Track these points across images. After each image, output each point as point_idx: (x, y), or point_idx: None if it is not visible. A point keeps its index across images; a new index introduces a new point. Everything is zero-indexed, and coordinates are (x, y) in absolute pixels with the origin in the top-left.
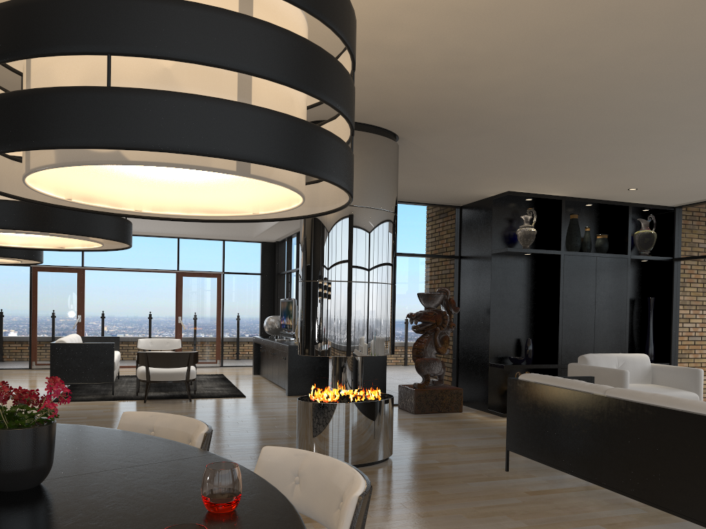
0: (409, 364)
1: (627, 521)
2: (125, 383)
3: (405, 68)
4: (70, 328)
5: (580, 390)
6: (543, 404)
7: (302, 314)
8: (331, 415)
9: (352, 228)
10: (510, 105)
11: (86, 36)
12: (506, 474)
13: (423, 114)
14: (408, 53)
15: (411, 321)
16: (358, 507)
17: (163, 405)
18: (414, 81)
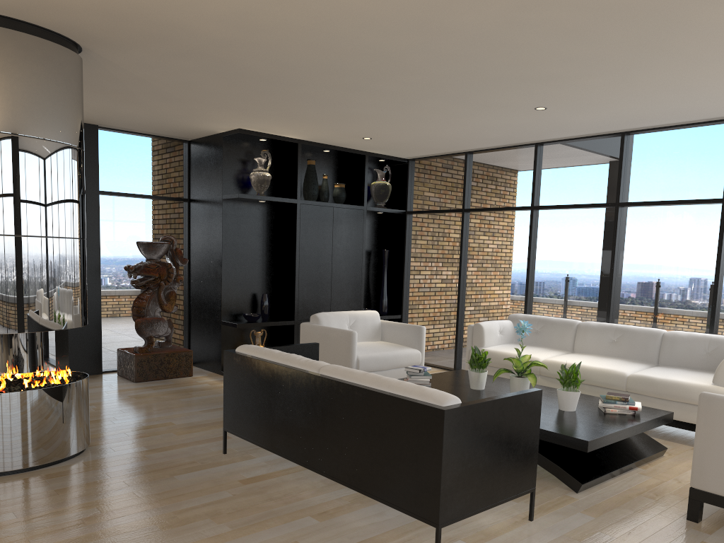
0: (131, 323)
1: (339, 506)
2: None
3: None
4: None
5: (295, 367)
6: (259, 382)
7: None
8: None
9: (13, 164)
10: (215, 24)
11: None
12: (223, 457)
13: (105, 21)
14: None
15: (130, 274)
16: None
17: None
18: None
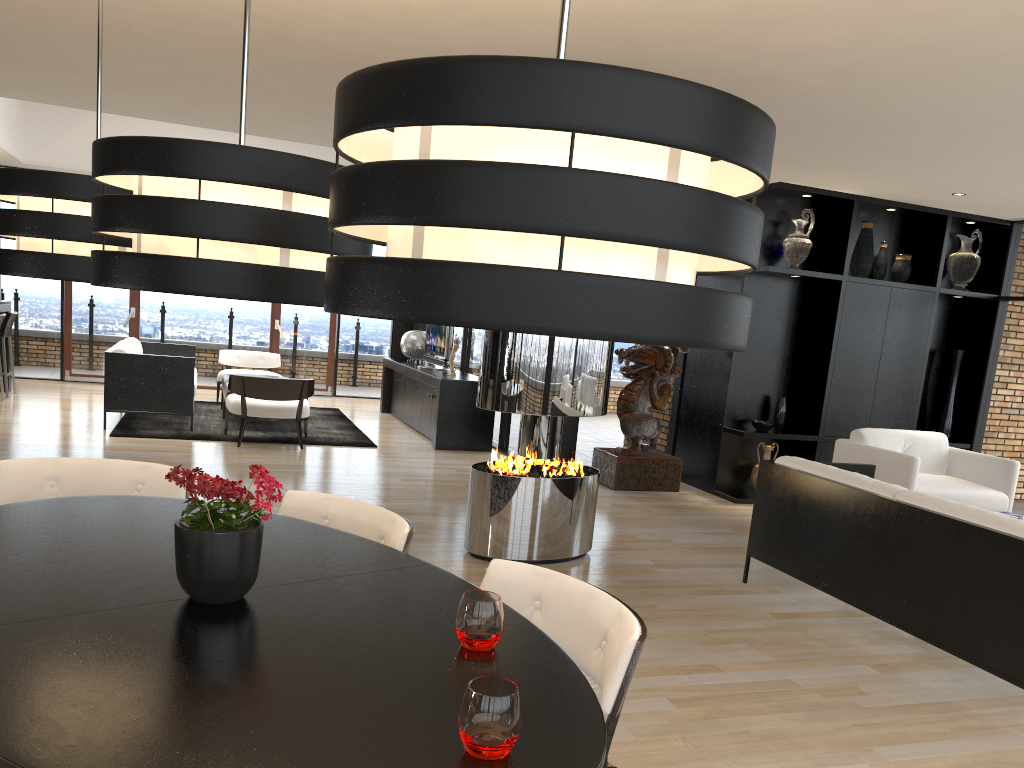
0: (610, 418)
1: (902, 662)
2: (204, 413)
3: (677, 17)
4: (120, 325)
5: (860, 488)
6: (807, 501)
7: (487, 352)
8: (518, 492)
9: None
10: (814, 75)
11: (542, 214)
12: (743, 586)
13: (685, 76)
14: None
15: (621, 360)
16: (636, 654)
17: (265, 452)
18: (685, 34)
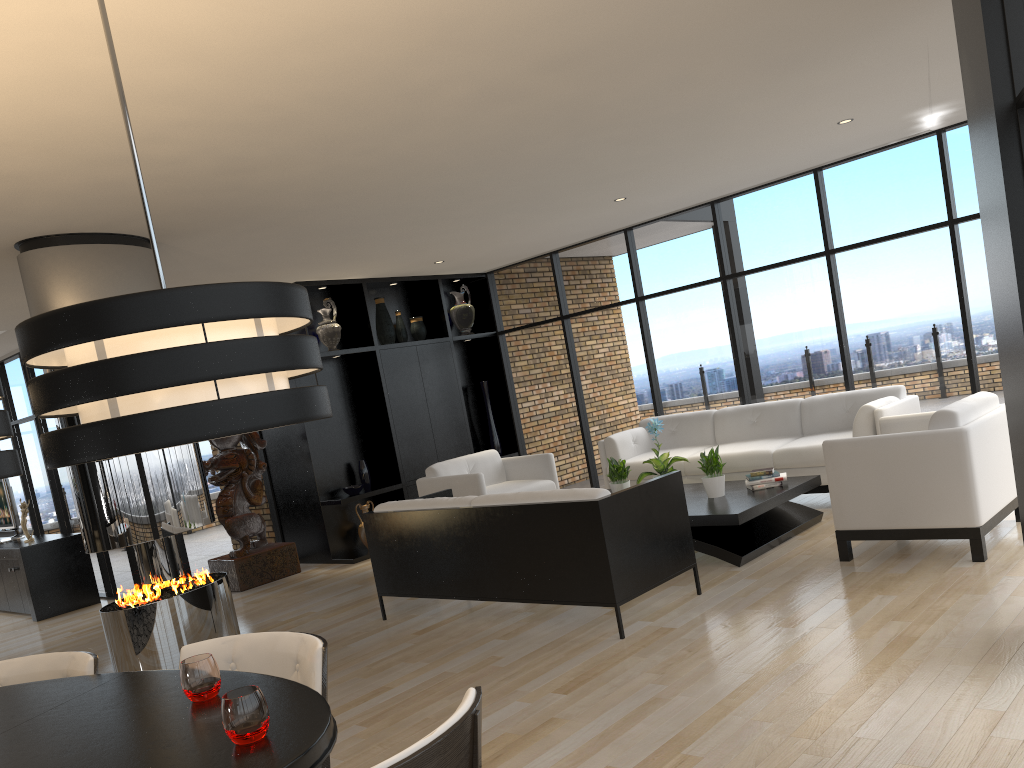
0: (214, 529)
1: (520, 627)
2: None
3: (172, 176)
4: None
5: (445, 507)
6: (410, 533)
7: (81, 499)
8: (157, 617)
9: None
10: (297, 199)
11: (199, 371)
12: (385, 623)
13: (190, 217)
14: (177, 162)
15: (207, 471)
16: (325, 656)
17: None
18: (182, 187)
